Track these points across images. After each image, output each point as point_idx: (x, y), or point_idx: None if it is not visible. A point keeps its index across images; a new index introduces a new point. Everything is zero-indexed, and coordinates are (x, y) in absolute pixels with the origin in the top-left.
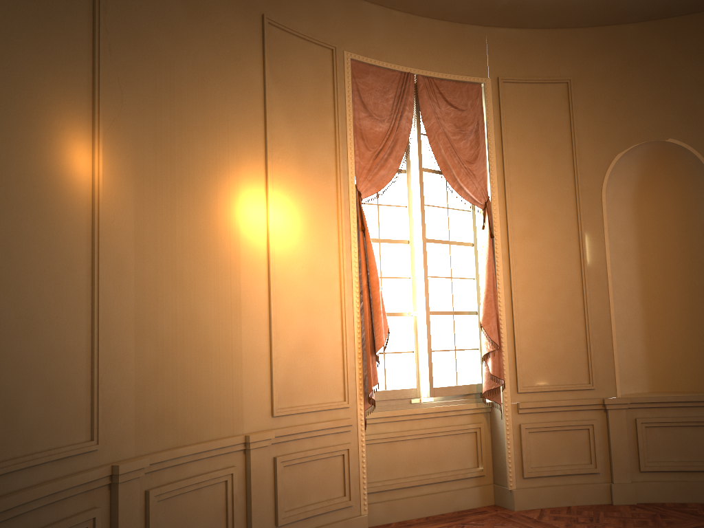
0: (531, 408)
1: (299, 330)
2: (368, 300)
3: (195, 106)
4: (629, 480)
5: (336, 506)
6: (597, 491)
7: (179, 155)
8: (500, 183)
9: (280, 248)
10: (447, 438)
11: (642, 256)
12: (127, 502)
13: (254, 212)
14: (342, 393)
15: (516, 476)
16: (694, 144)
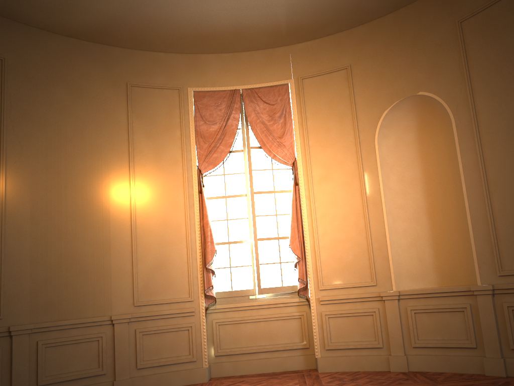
0: (329, 300)
1: (155, 256)
2: (204, 235)
3: (77, 143)
4: (402, 353)
5: (182, 360)
6: (380, 361)
7: (64, 170)
8: (302, 147)
9: (140, 210)
10: (278, 322)
11: (426, 182)
12: (19, 345)
13: (120, 192)
14: (188, 292)
15: (321, 348)
16: (437, 92)
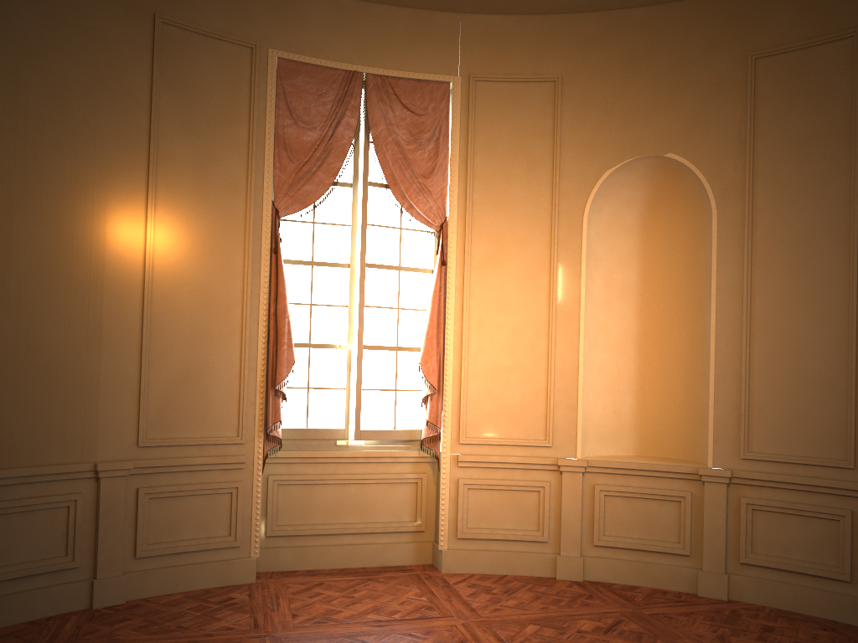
0: (473, 462)
1: (182, 358)
2: (275, 330)
3: (48, 121)
4: (578, 553)
5: (216, 545)
6: (541, 562)
7: (20, 174)
8: (461, 201)
9: (162, 270)
10: (379, 487)
11: (644, 293)
12: None
13: (127, 231)
14: (236, 428)
15: (449, 535)
16: (697, 160)
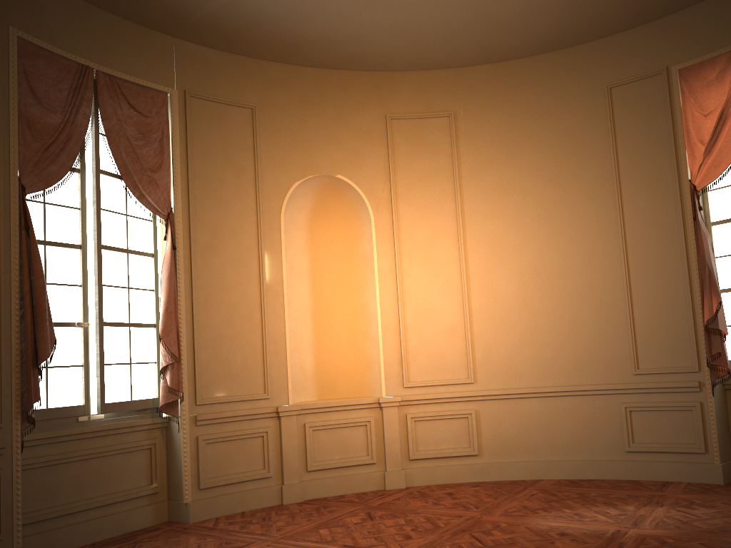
0: (209, 420)
1: None
2: (31, 307)
3: None
4: (298, 480)
5: None
6: (269, 494)
7: None
8: (184, 195)
9: None
10: (118, 457)
11: (314, 277)
12: None
13: None
14: None
15: (192, 488)
16: (358, 182)
